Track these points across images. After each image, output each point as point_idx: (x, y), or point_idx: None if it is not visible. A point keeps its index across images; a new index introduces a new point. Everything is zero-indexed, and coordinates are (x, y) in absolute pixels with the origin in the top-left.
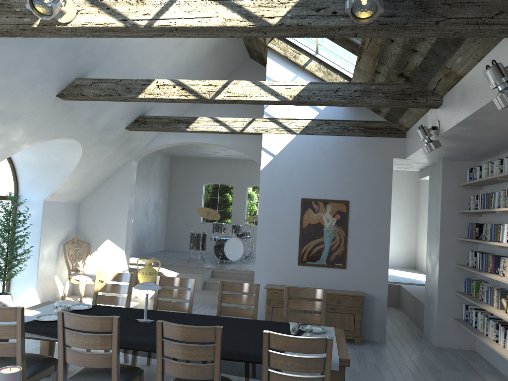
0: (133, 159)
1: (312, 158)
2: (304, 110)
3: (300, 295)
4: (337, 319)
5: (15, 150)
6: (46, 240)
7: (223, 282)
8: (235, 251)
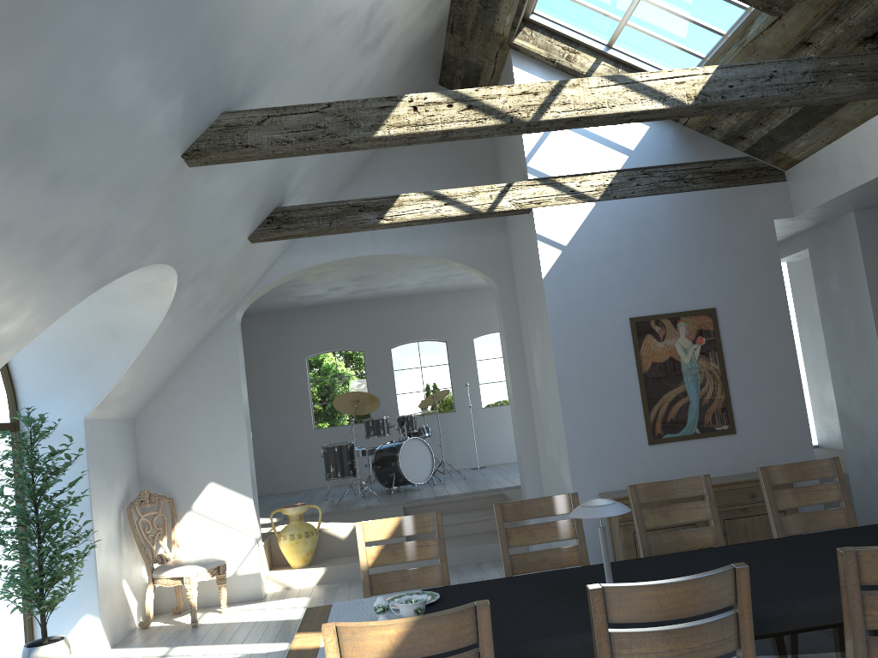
0: (238, 310)
1: (633, 242)
2: (602, 156)
3: (790, 479)
4: (756, 528)
5: (78, 295)
6: (99, 505)
7: (637, 485)
8: (419, 465)
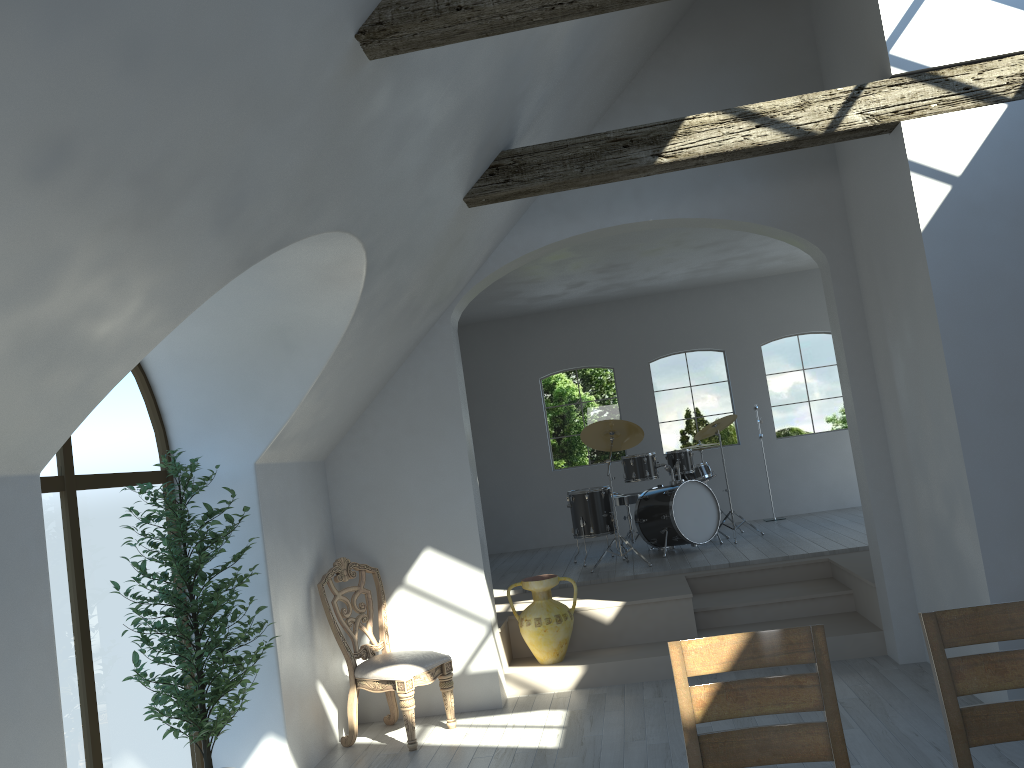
0: (453, 310)
1: None
2: (1016, 27)
3: None
4: None
5: (215, 277)
6: (280, 582)
7: None
8: (699, 518)
